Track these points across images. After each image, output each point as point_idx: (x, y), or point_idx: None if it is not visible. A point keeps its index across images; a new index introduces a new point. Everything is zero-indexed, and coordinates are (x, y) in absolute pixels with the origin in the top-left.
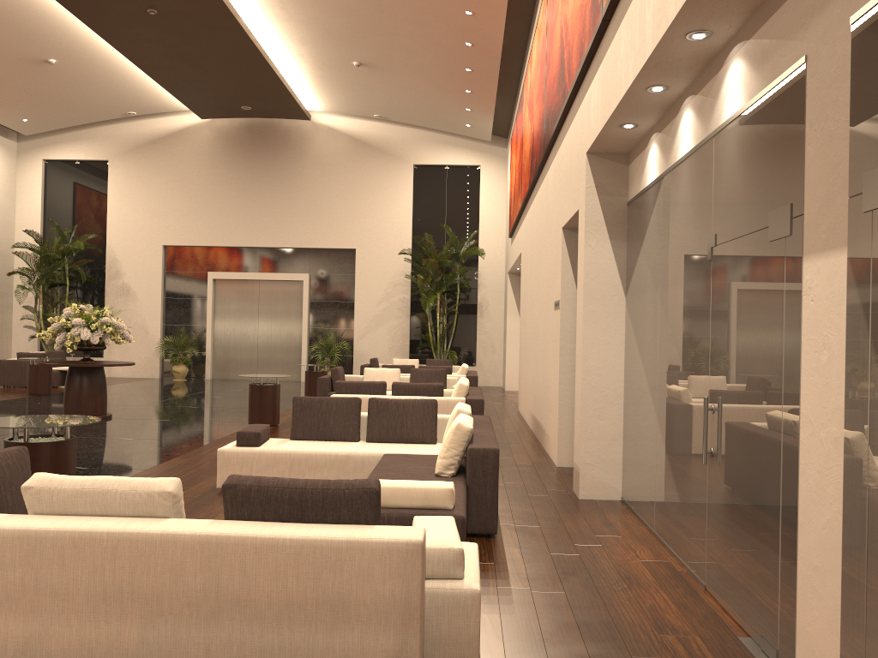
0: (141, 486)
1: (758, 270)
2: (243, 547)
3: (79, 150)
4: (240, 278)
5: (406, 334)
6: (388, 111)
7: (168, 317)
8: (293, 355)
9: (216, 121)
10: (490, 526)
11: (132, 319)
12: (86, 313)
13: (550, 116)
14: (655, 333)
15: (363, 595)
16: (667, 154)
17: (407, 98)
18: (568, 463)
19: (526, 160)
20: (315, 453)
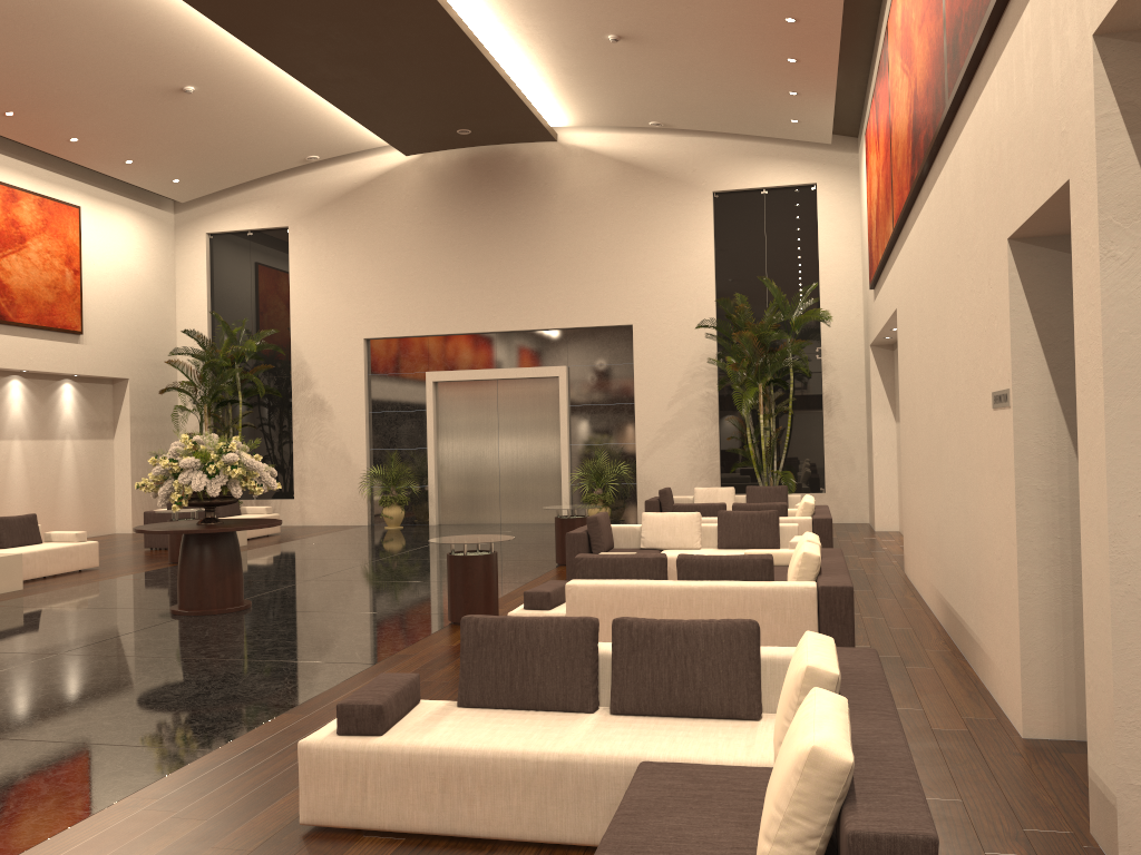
0: None
1: None
2: None
3: (250, 216)
4: (470, 378)
5: (715, 448)
6: (670, 114)
7: (376, 439)
8: (550, 486)
9: (427, 157)
10: None
11: (328, 444)
12: (201, 448)
13: (962, 25)
14: None
15: None
16: None
17: (696, 86)
18: (1048, 730)
19: (900, 148)
20: (492, 756)
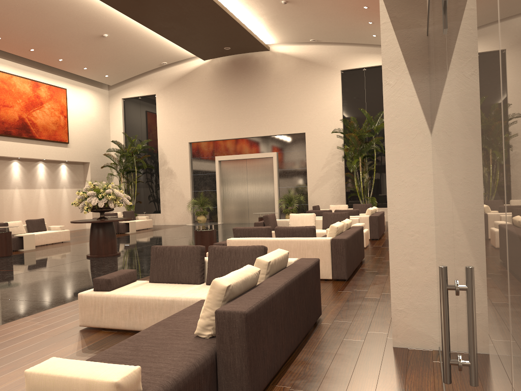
0: None
1: None
2: None
3: (140, 90)
4: (234, 158)
5: (343, 188)
6: (318, 35)
7: (194, 186)
8: (270, 206)
9: (214, 60)
10: None
11: (174, 189)
12: (96, 187)
13: None
14: (437, 168)
15: None
16: None
17: (326, 22)
18: None
19: None
20: (147, 298)
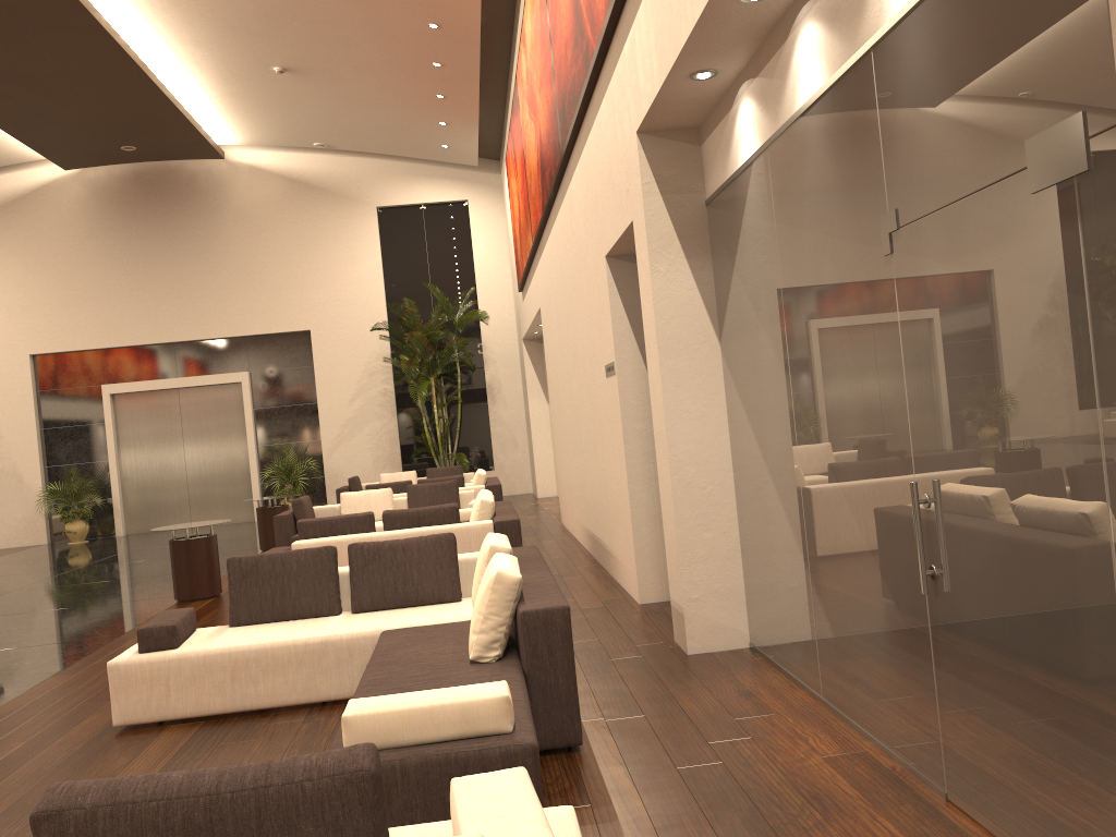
0: None
1: (1008, 250)
2: None
3: None
4: (150, 388)
5: (395, 438)
6: (333, 137)
7: (50, 456)
8: (240, 487)
9: (88, 171)
10: (570, 733)
11: None
12: None
13: (567, 99)
14: (785, 390)
15: None
16: (774, 107)
17: (357, 114)
18: (655, 596)
19: (533, 178)
20: (270, 646)
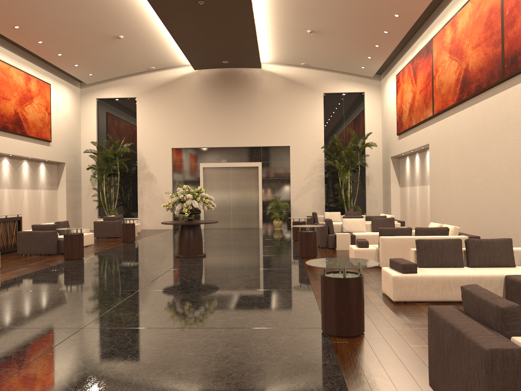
0: None
1: None
2: None
3: (118, 92)
4: (219, 166)
5: (323, 197)
6: (312, 61)
7: (176, 191)
8: (253, 212)
9: (201, 71)
10: None
11: (154, 193)
12: (192, 190)
13: None
14: None
15: None
16: None
17: (331, 51)
18: None
19: (445, 86)
20: (458, 276)
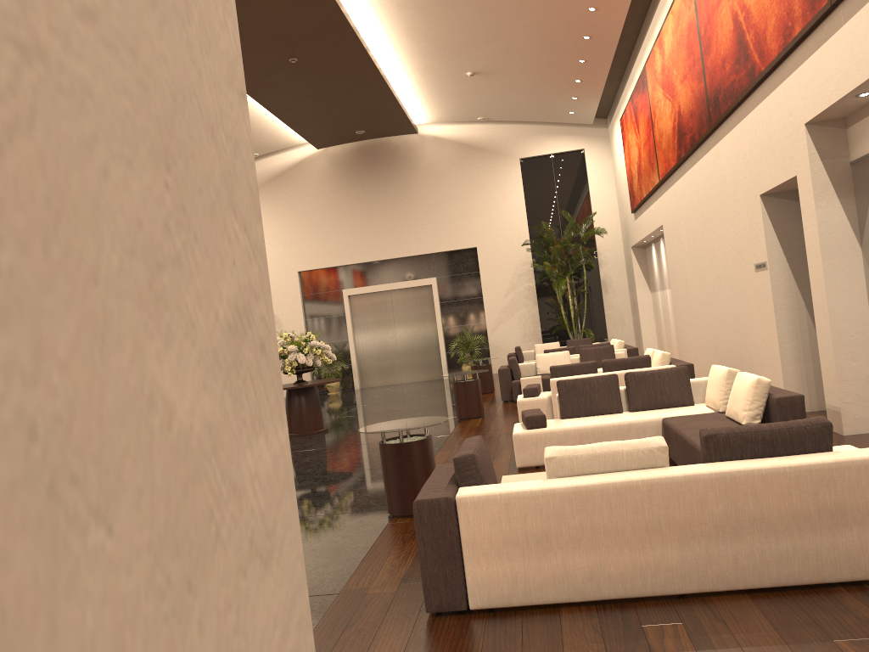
0: (640, 445)
1: None
2: (751, 477)
3: None
4: (373, 290)
5: (537, 320)
6: (493, 112)
7: None
8: (432, 356)
9: (329, 149)
10: None
11: None
12: (296, 339)
13: (721, 94)
14: None
15: (855, 503)
16: None
17: (514, 97)
18: None
19: (664, 137)
20: (599, 426)
